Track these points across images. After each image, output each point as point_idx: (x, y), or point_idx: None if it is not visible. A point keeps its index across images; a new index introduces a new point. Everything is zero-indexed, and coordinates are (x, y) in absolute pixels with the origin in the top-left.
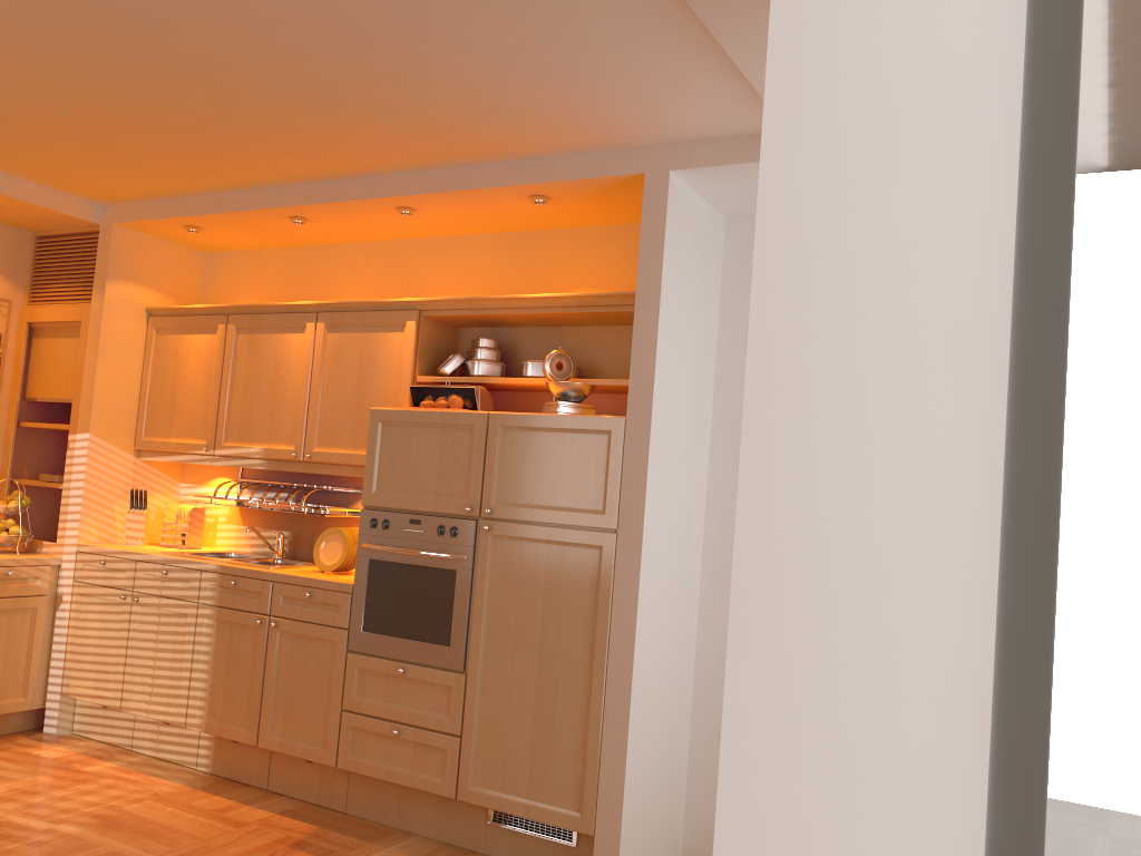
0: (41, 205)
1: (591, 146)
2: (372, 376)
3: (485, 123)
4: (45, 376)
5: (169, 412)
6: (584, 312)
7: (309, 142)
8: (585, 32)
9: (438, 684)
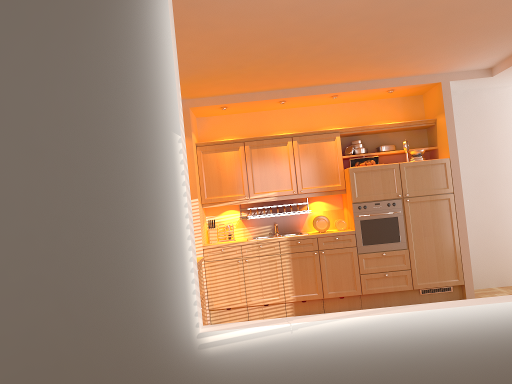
0: None
1: (424, 74)
2: (323, 158)
3: (411, 67)
4: None
5: (219, 185)
6: (405, 127)
7: (339, 74)
8: (496, 45)
9: (398, 255)
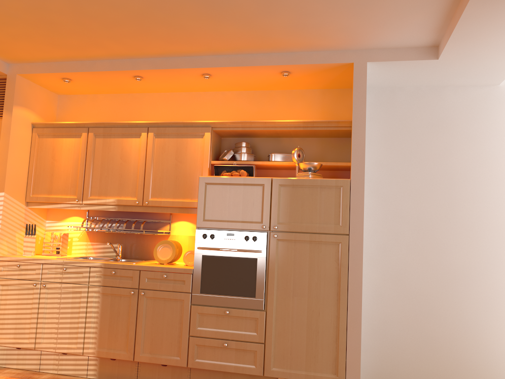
0: None
1: (327, 48)
2: (184, 160)
3: (287, 30)
4: None
5: (50, 181)
6: (306, 130)
7: (178, 33)
8: None
9: (249, 318)
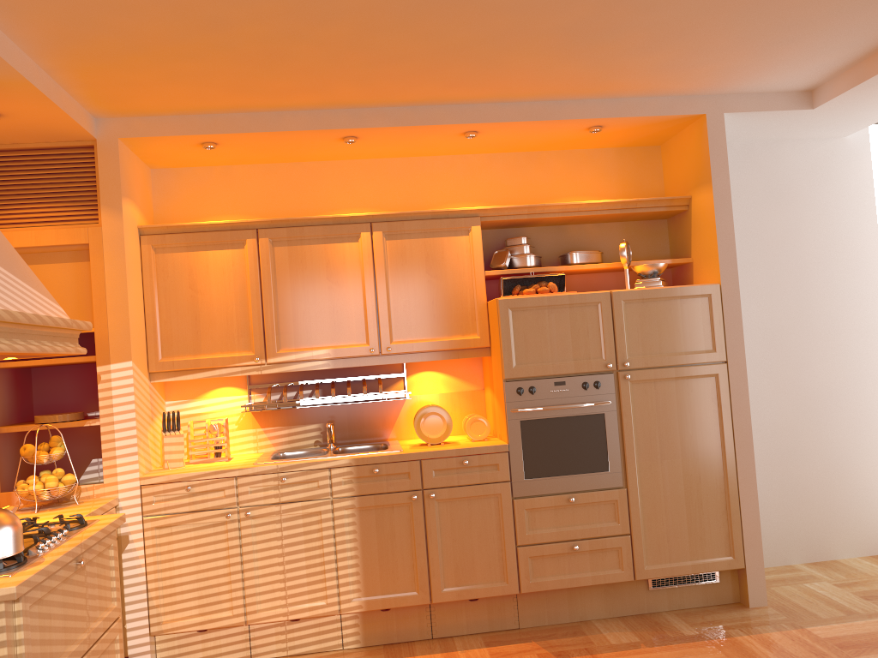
0: (71, 117)
1: (672, 92)
2: (442, 274)
3: (647, 71)
4: None
5: (193, 330)
6: (624, 213)
7: (481, 73)
8: (844, 21)
9: (603, 502)
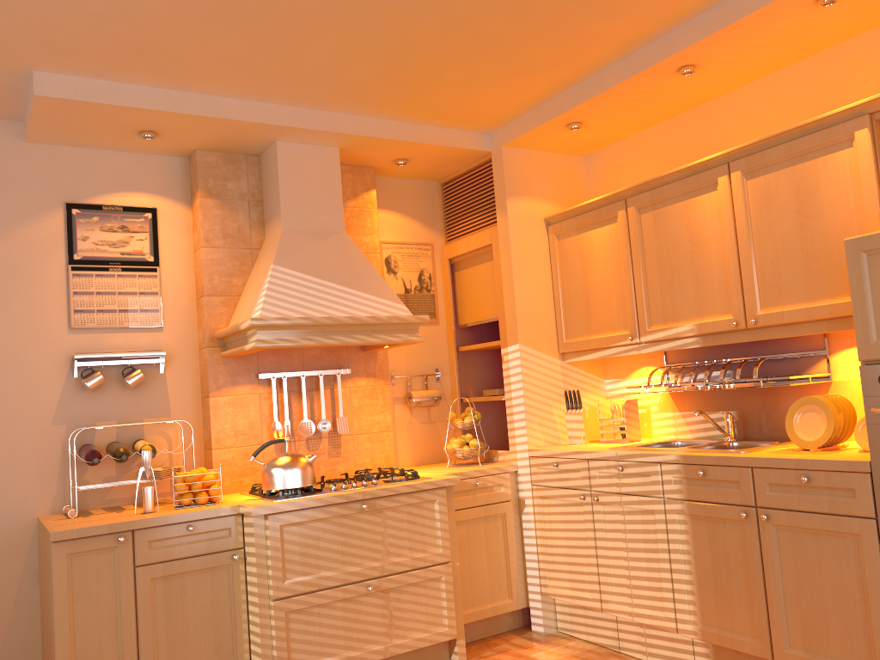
0: (441, 144)
1: None
2: (818, 211)
3: None
4: (470, 302)
5: (585, 311)
6: None
7: None
8: None
9: None
